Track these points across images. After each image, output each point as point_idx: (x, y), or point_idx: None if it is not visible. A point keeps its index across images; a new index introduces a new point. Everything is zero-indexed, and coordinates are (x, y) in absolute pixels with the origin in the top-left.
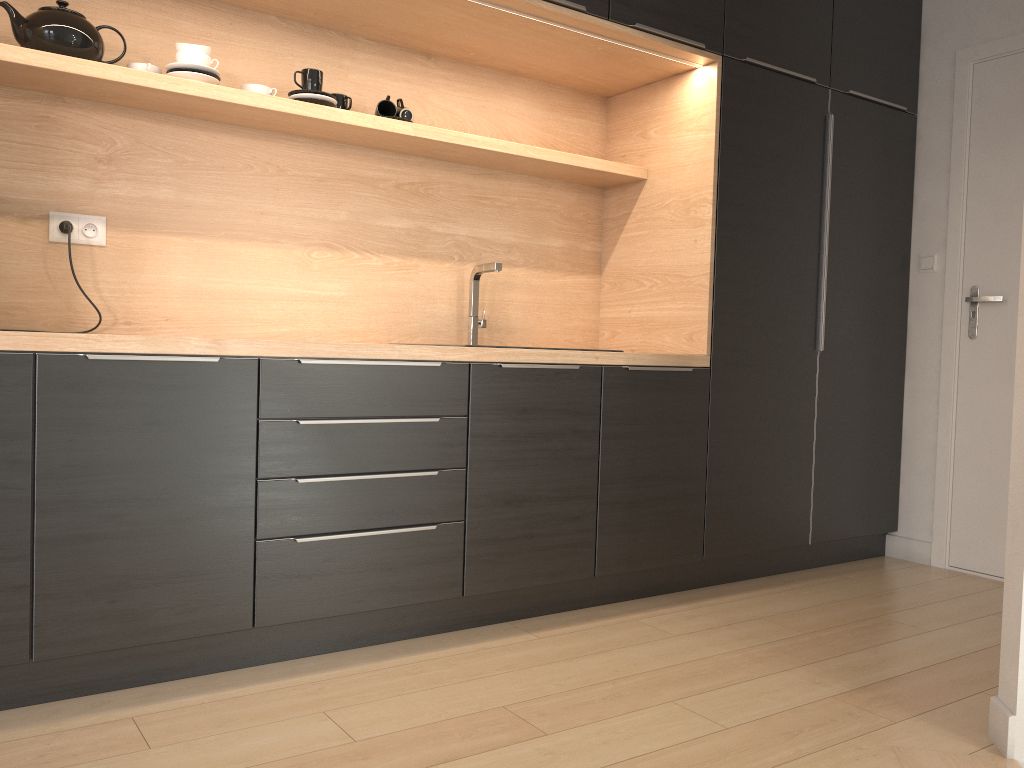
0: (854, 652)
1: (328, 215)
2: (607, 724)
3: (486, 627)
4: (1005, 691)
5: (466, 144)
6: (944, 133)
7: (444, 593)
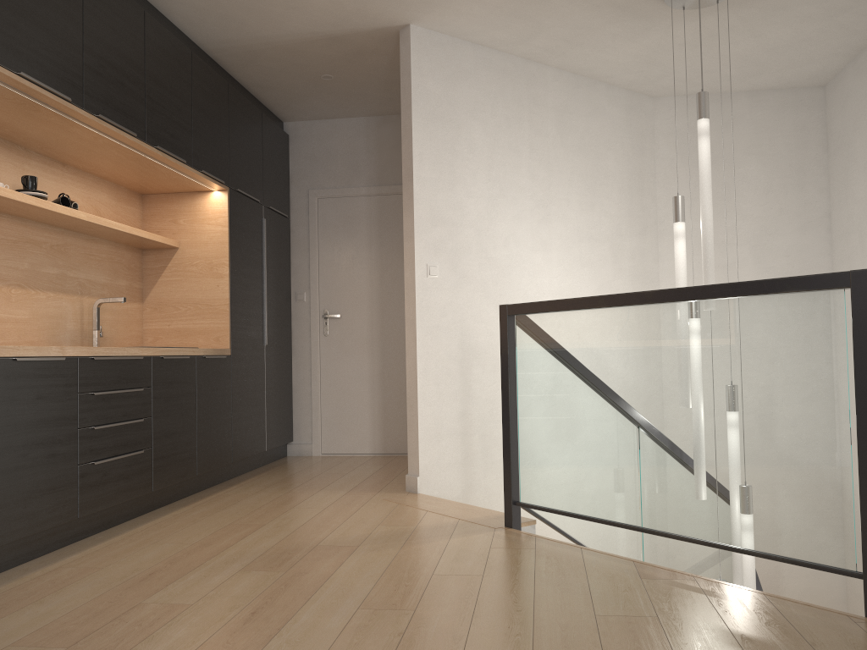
0: (331, 483)
1: (19, 265)
2: (282, 517)
3: (157, 510)
4: (412, 470)
5: (109, 226)
6: (305, 230)
7: (146, 490)
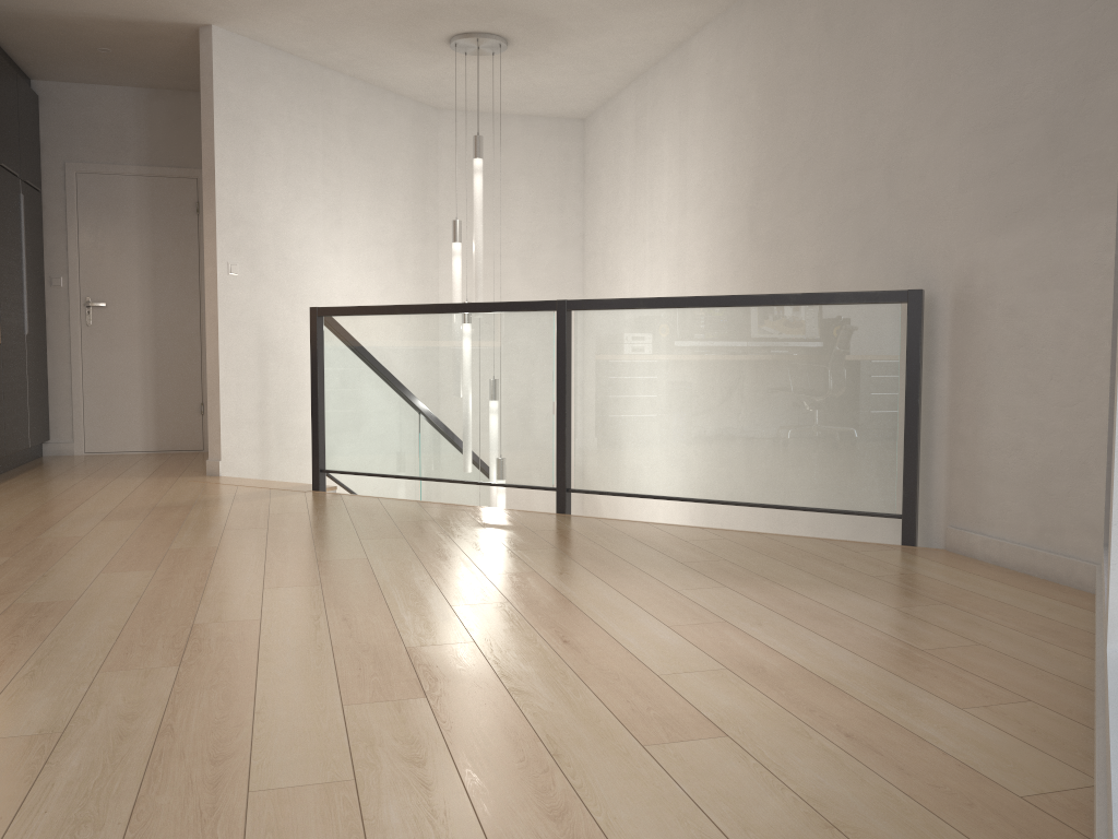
0: (123, 473)
1: None
2: (99, 494)
3: None
4: (213, 455)
5: None
6: (61, 207)
7: None
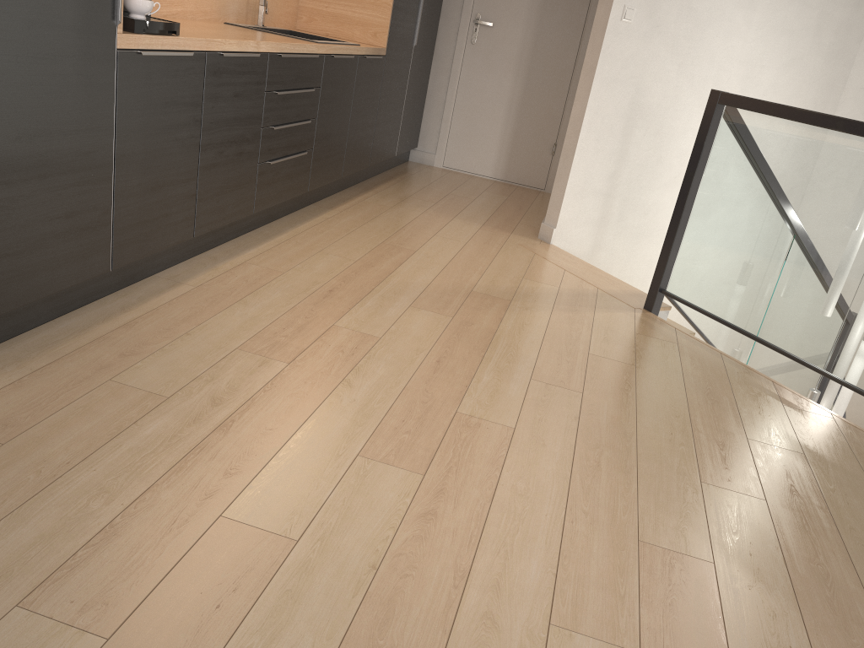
0: (463, 210)
1: None
2: (428, 245)
3: (307, 208)
4: (549, 220)
5: None
6: None
7: (303, 190)
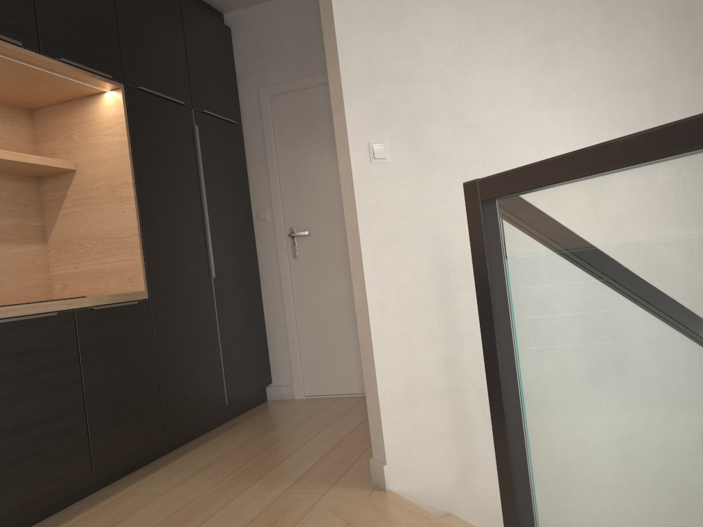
0: (281, 462)
1: None
2: None
3: None
4: (377, 453)
5: None
6: (260, 137)
7: None
